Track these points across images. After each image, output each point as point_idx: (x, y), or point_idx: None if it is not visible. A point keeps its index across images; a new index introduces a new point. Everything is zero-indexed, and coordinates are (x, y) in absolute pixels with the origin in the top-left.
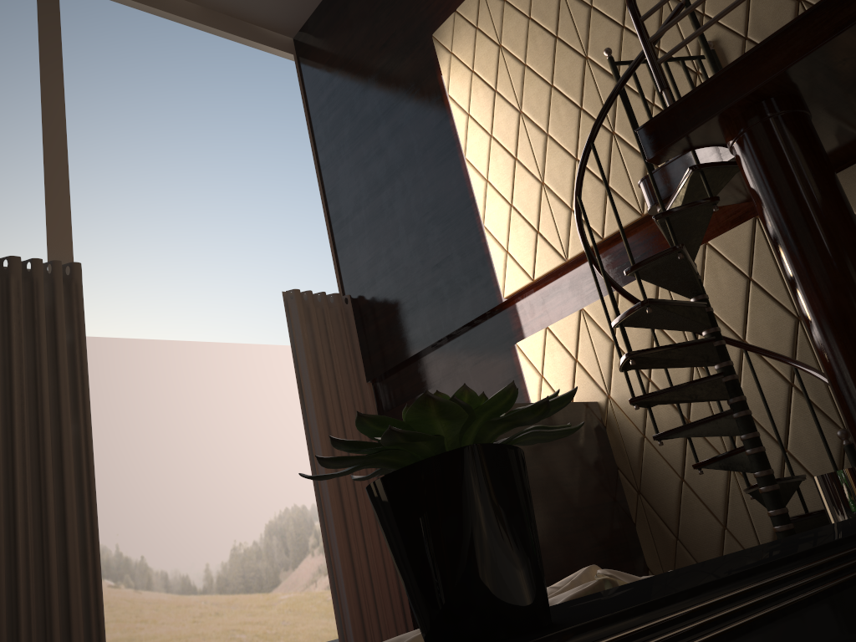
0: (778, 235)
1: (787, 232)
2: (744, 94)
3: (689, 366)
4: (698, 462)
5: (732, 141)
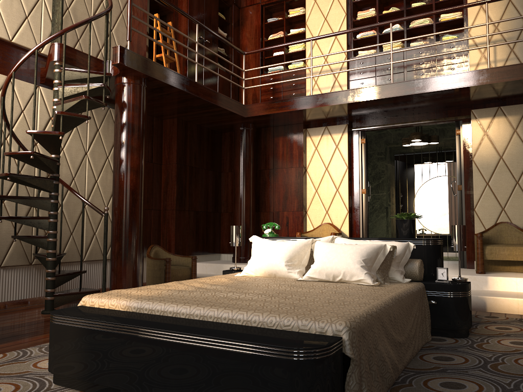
0: (135, 129)
1: (139, 131)
2: (155, 77)
3: (47, 149)
4: (5, 195)
5: (133, 83)
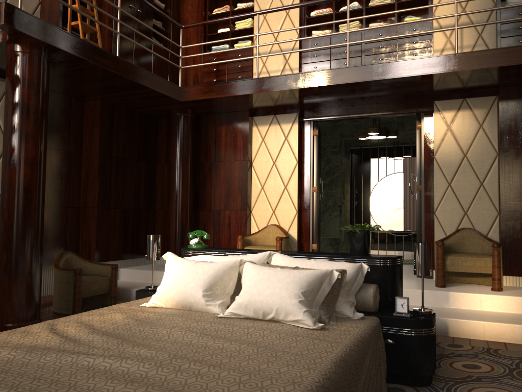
0: (30, 111)
1: (36, 113)
2: (58, 46)
3: None
4: None
5: (29, 52)
